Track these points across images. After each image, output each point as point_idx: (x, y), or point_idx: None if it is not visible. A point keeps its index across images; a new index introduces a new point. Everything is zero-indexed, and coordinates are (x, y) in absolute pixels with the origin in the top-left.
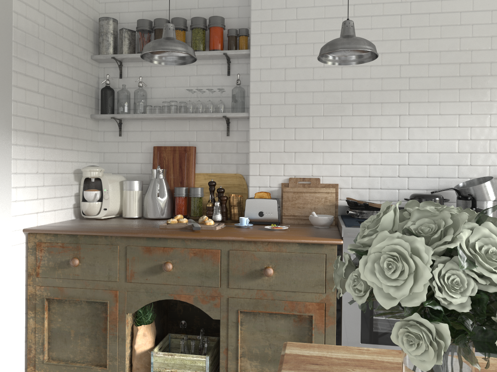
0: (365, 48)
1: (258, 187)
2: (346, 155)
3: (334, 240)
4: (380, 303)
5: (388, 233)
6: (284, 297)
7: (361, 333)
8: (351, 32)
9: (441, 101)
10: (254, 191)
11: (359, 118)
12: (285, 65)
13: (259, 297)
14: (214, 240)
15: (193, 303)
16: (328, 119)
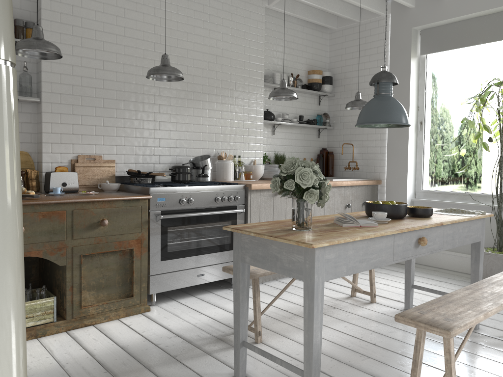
0: (181, 76)
1: (51, 163)
2: (120, 139)
3: (147, 196)
4: (302, 187)
5: (301, 167)
6: (114, 239)
7: (161, 254)
8: (169, 63)
9: (177, 106)
10: (47, 166)
11: (128, 112)
12: (73, 62)
13: (97, 242)
14: (60, 203)
15: (43, 256)
16: (107, 110)
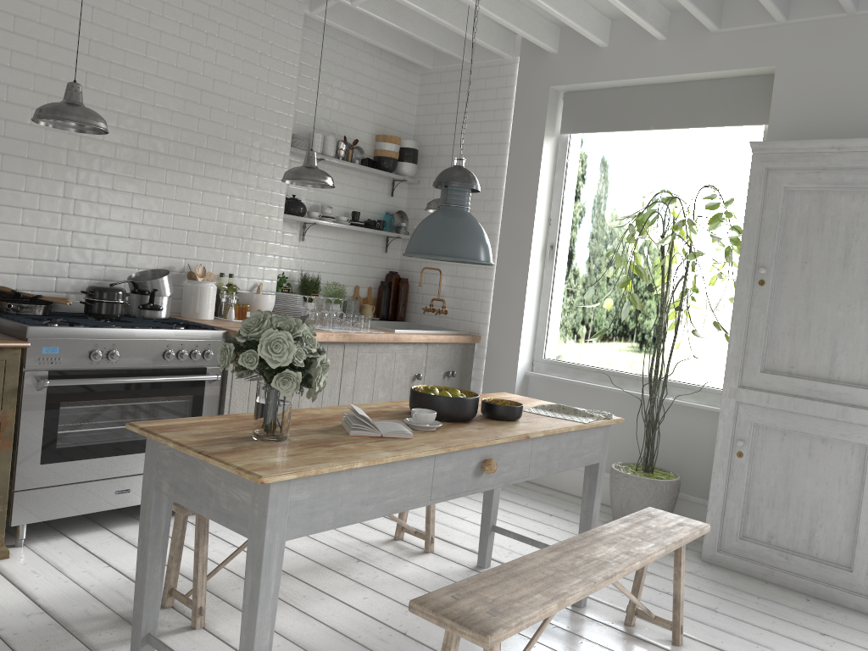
0: (102, 127)
1: None
2: None
3: (20, 343)
4: (270, 366)
5: (273, 330)
6: None
7: (43, 452)
8: (81, 100)
9: (115, 174)
10: None
11: (11, 176)
12: None
13: None
14: None
15: None
16: None
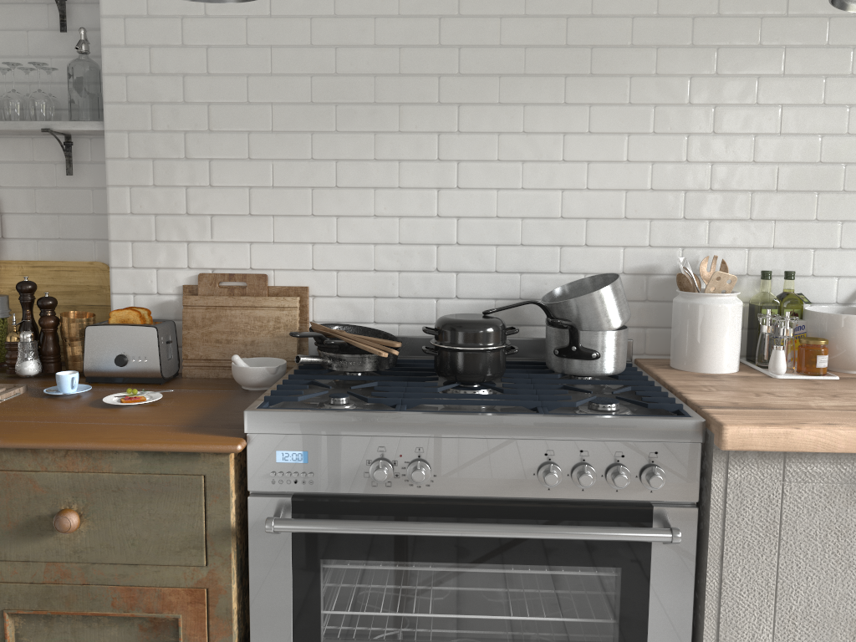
0: None
1: (132, 295)
2: (325, 223)
3: (221, 445)
4: None
5: None
6: (111, 578)
7: None
8: None
9: (527, 104)
10: (123, 304)
11: (351, 138)
12: (182, 9)
13: (54, 580)
14: None
15: None
16: (284, 140)
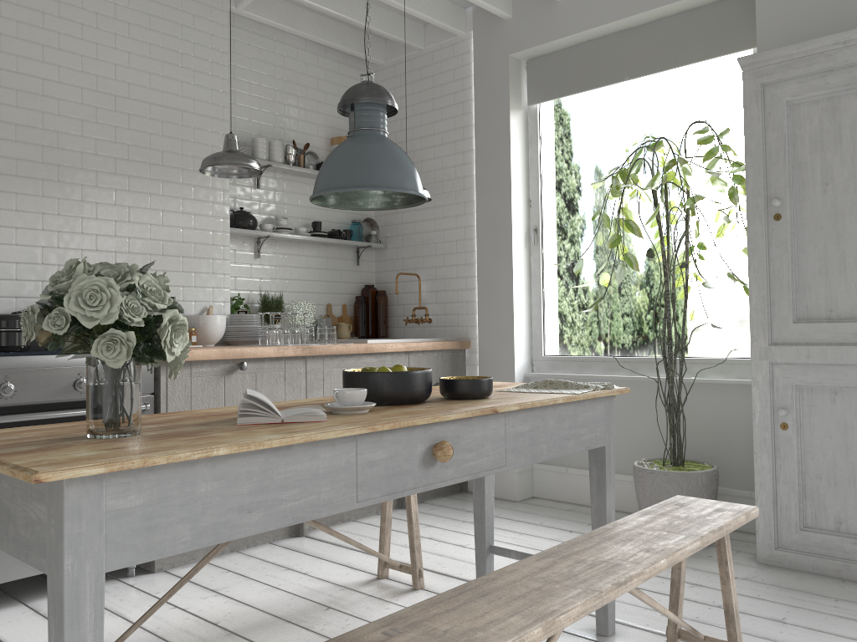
0: None
1: None
2: None
3: None
4: (85, 325)
5: (86, 275)
6: None
7: None
8: None
9: (19, 193)
10: None
11: None
12: None
13: None
14: None
15: None
16: None
